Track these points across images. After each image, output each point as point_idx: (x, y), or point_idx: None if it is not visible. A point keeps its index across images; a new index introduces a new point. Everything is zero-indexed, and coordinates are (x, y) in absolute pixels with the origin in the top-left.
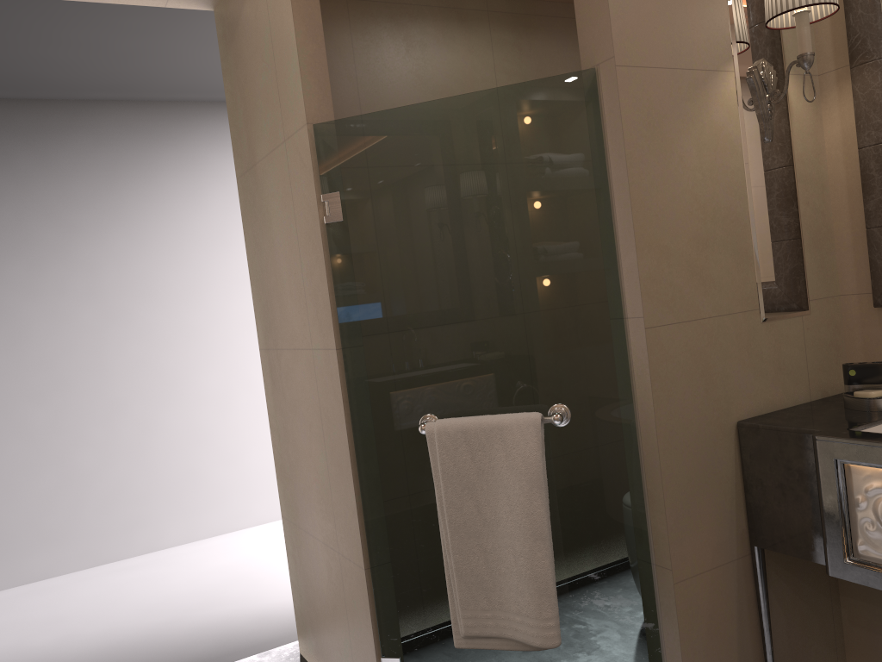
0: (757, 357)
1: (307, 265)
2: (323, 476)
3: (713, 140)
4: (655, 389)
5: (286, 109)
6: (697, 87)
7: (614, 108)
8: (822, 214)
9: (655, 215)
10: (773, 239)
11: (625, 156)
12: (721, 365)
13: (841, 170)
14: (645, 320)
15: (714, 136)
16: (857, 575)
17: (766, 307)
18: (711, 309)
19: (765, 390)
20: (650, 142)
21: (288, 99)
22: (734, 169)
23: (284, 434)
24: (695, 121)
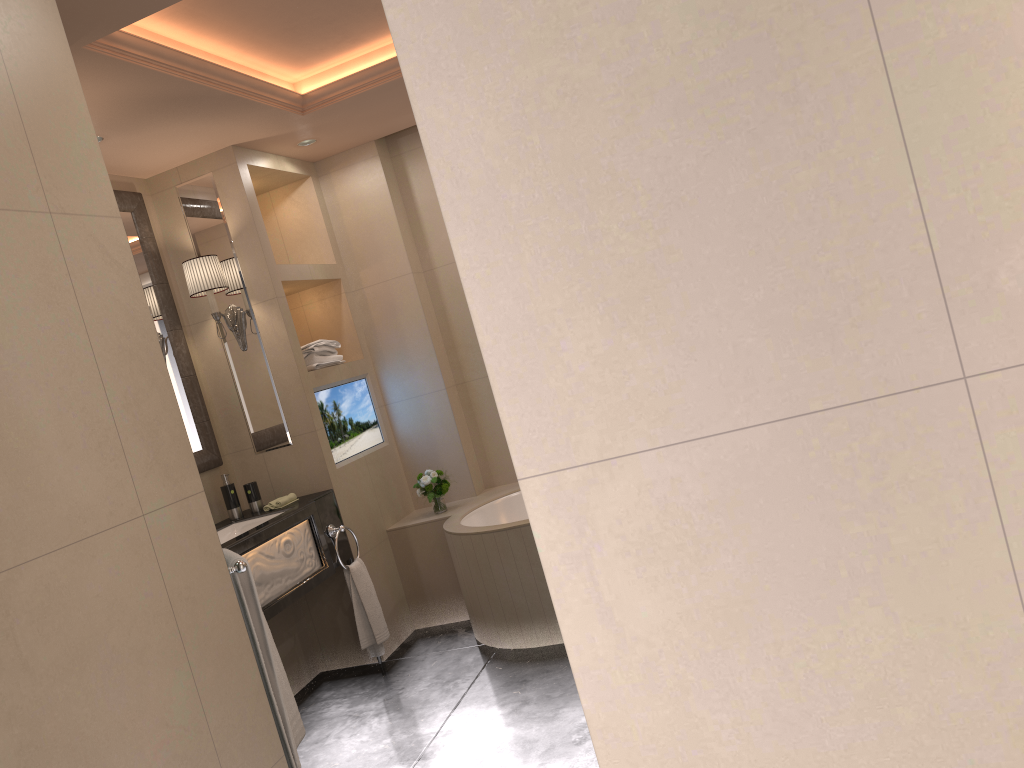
0: None
1: (125, 392)
2: (185, 712)
3: None
4: None
5: (58, 176)
6: None
7: None
8: None
9: None
10: None
11: None
12: None
13: None
14: None
15: None
16: None
17: None
18: None
19: None
20: None
21: (64, 166)
22: None
23: (24, 765)
24: None
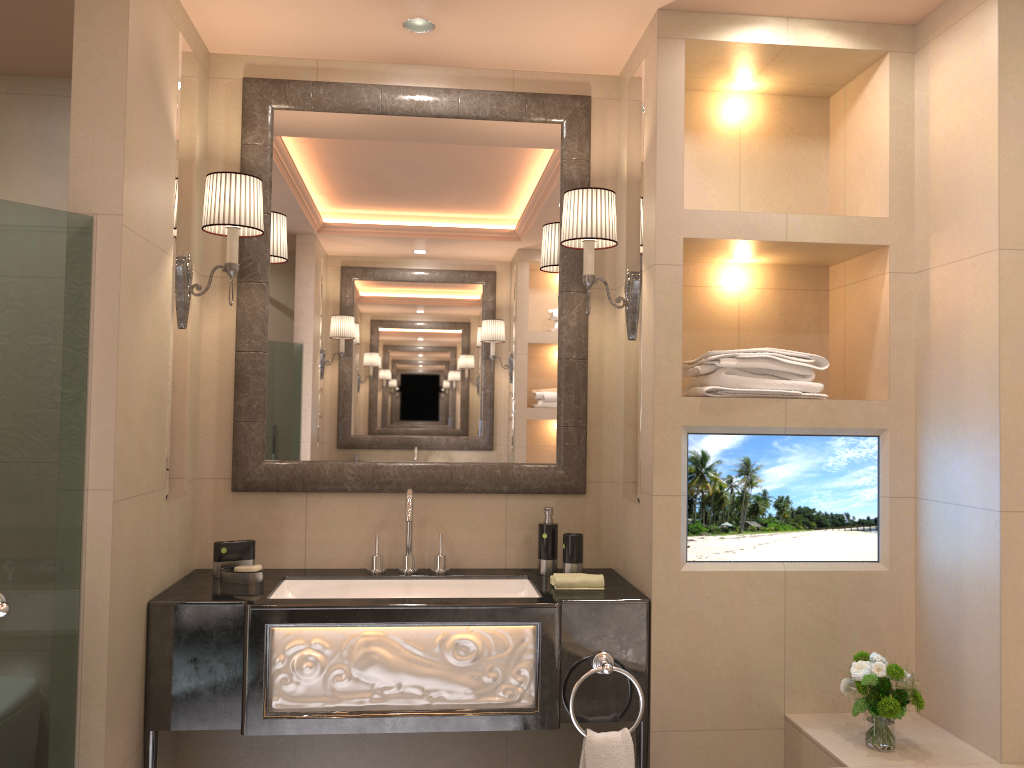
0: (161, 535)
1: None
2: None
3: (159, 317)
4: (113, 568)
5: None
6: (156, 264)
7: (112, 265)
8: (196, 401)
9: (128, 384)
10: (177, 420)
11: (119, 318)
12: (145, 543)
13: (214, 365)
14: (114, 493)
15: (160, 314)
16: (274, 727)
17: (170, 485)
18: (146, 485)
19: (162, 568)
20: (132, 309)
21: None
22: (166, 348)
23: None
24: (153, 296)
